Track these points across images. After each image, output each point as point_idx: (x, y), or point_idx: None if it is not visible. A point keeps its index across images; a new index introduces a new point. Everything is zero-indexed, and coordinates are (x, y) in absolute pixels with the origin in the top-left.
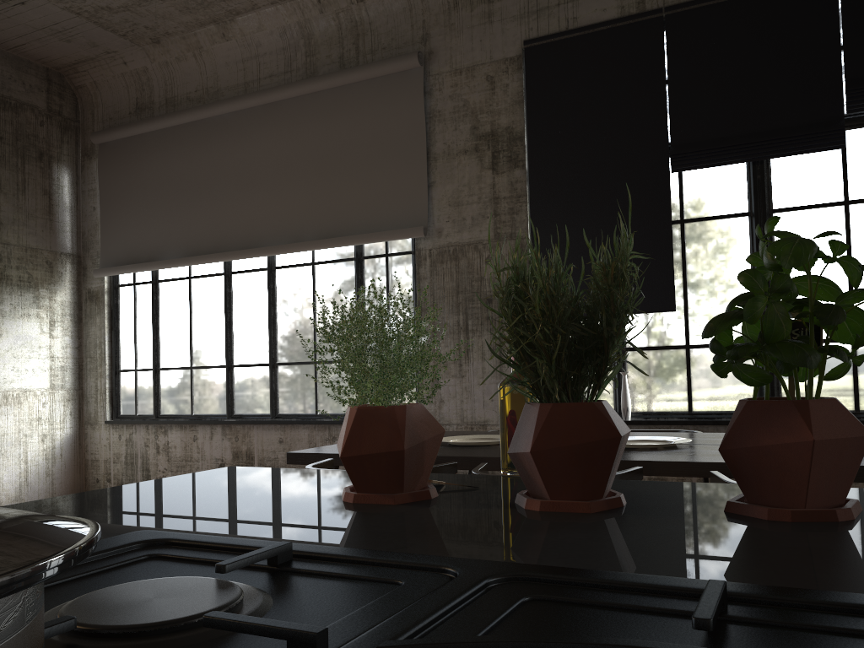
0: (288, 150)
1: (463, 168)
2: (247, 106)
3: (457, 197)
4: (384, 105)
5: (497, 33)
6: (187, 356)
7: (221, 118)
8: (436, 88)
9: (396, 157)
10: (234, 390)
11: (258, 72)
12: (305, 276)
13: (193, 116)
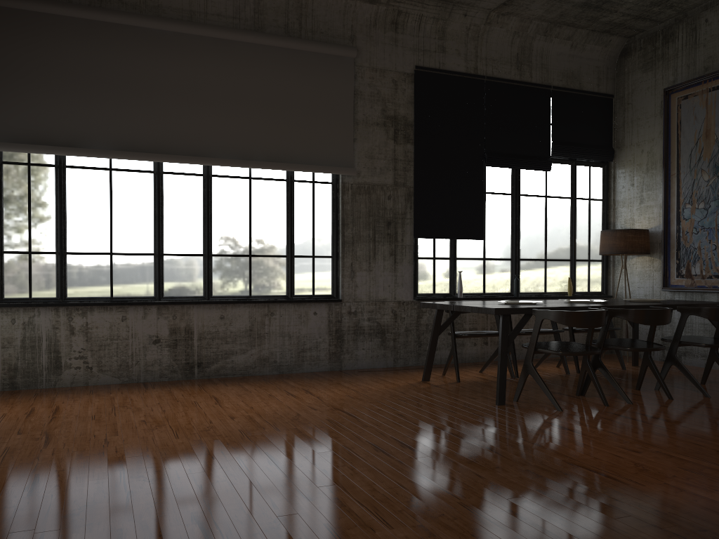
0: (239, 83)
1: (376, 134)
2: (202, 34)
3: (371, 152)
4: (324, 75)
5: (400, 54)
6: (106, 242)
7: (166, 33)
8: (359, 75)
9: (331, 115)
10: (165, 275)
11: (205, 6)
12: (242, 187)
13: (140, 22)
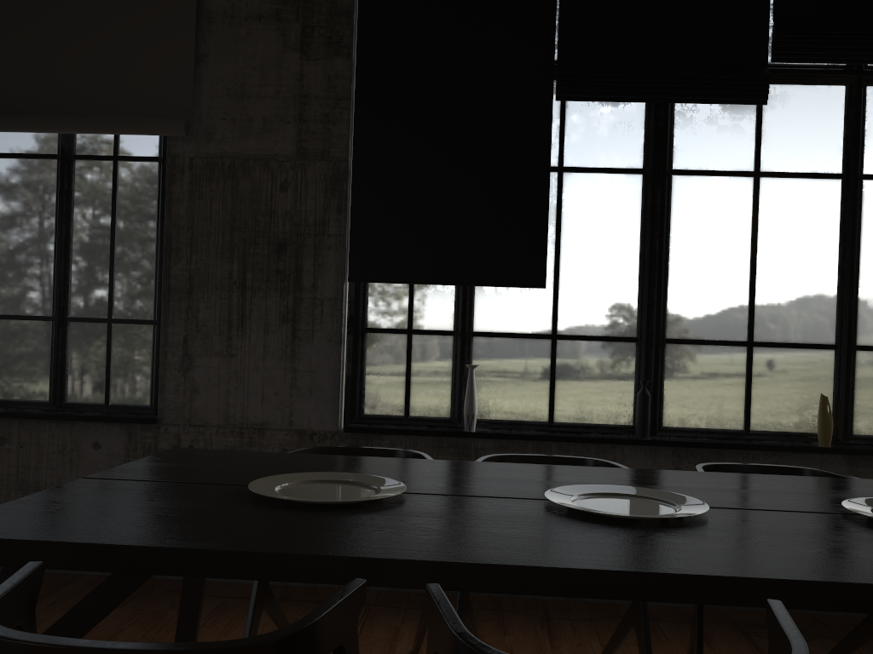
0: None
1: (255, 42)
2: None
3: (242, 84)
4: None
5: None
6: None
7: None
8: None
9: (145, 5)
10: None
11: None
12: None
13: None
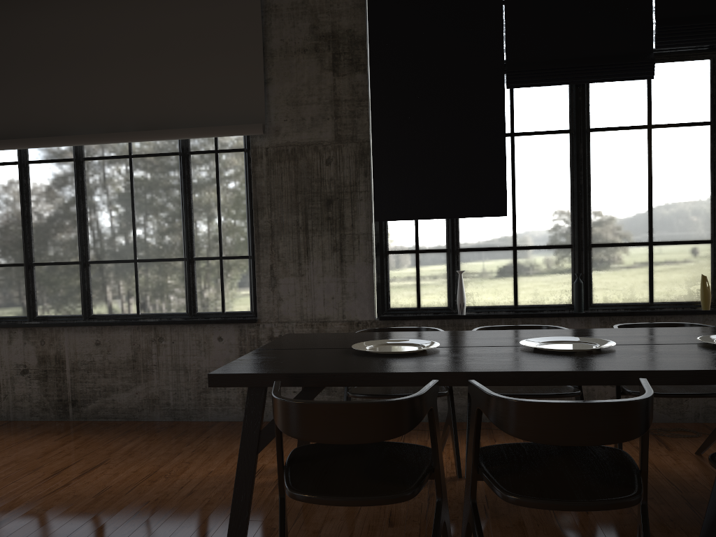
0: (100, 30)
1: (302, 67)
2: None
3: (296, 96)
4: None
5: None
6: None
7: None
8: None
9: (229, 49)
10: (37, 290)
11: None
12: (121, 169)
13: None
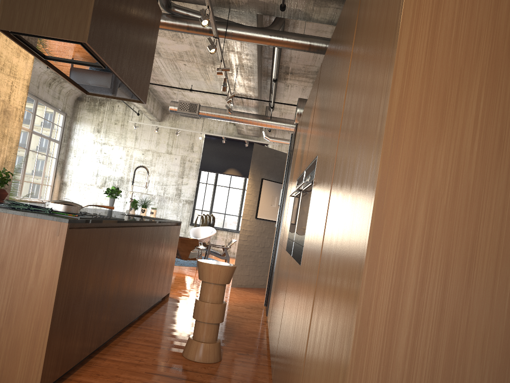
0: None
1: None
2: None
3: None
4: None
5: None
6: None
7: None
8: None
9: None
10: None
11: None
12: None
13: None
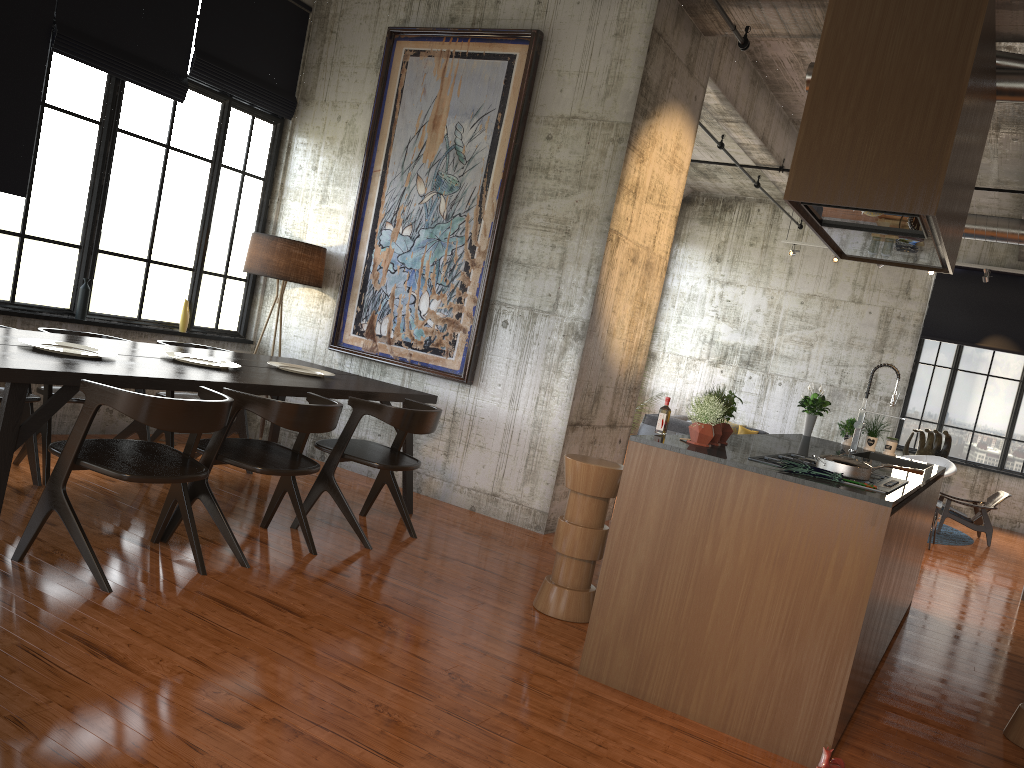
0: None
1: None
2: None
3: None
4: None
5: None
6: None
7: None
8: None
9: None
10: None
11: None
12: None
13: None
